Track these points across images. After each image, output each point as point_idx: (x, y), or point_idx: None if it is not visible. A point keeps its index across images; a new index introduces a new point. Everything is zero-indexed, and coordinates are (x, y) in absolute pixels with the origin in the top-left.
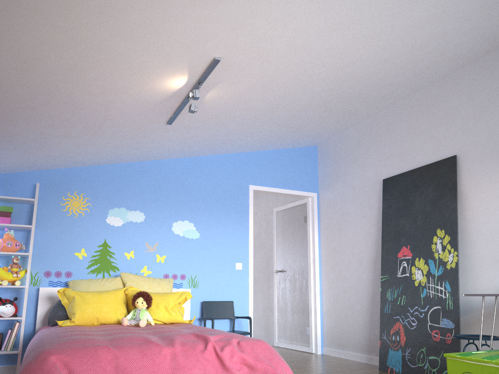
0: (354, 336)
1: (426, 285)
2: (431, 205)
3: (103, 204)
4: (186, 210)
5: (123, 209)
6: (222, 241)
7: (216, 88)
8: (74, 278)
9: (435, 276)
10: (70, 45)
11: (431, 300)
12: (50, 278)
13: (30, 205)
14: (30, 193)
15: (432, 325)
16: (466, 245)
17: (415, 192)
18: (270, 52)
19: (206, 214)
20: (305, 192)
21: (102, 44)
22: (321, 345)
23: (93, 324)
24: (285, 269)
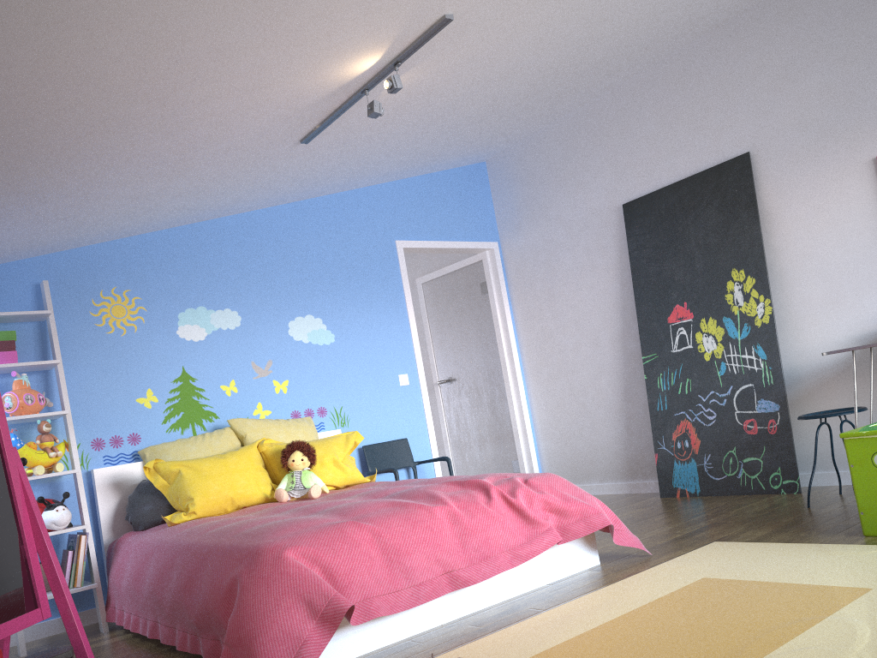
0: (600, 458)
1: (724, 357)
2: (715, 235)
3: (166, 305)
4: (305, 297)
5: (202, 309)
6: (372, 342)
7: (411, 70)
8: (146, 443)
9: (738, 341)
10: (250, 6)
11: (737, 377)
12: (104, 450)
13: (38, 323)
14: (32, 301)
15: (742, 413)
16: (778, 287)
17: (686, 217)
18: (523, 1)
19: (338, 300)
20: (481, 243)
21: (299, 1)
22: None
23: (226, 510)
24: (457, 375)
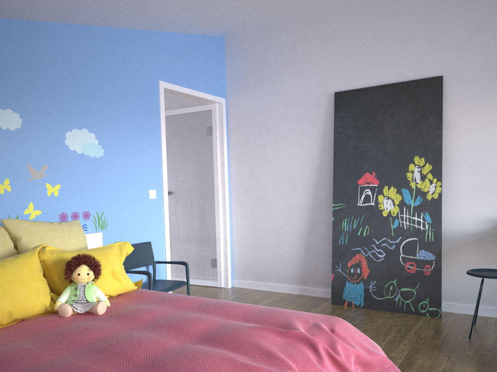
0: (281, 267)
1: (398, 216)
2: (406, 129)
3: None
4: (83, 113)
5: None
6: (132, 160)
7: None
8: None
9: (411, 206)
10: None
11: (406, 231)
12: None
13: None
14: None
15: (406, 256)
16: (443, 174)
17: (384, 112)
18: None
19: (110, 120)
20: (215, 97)
21: None
22: (231, 278)
23: (2, 323)
24: (176, 190)
